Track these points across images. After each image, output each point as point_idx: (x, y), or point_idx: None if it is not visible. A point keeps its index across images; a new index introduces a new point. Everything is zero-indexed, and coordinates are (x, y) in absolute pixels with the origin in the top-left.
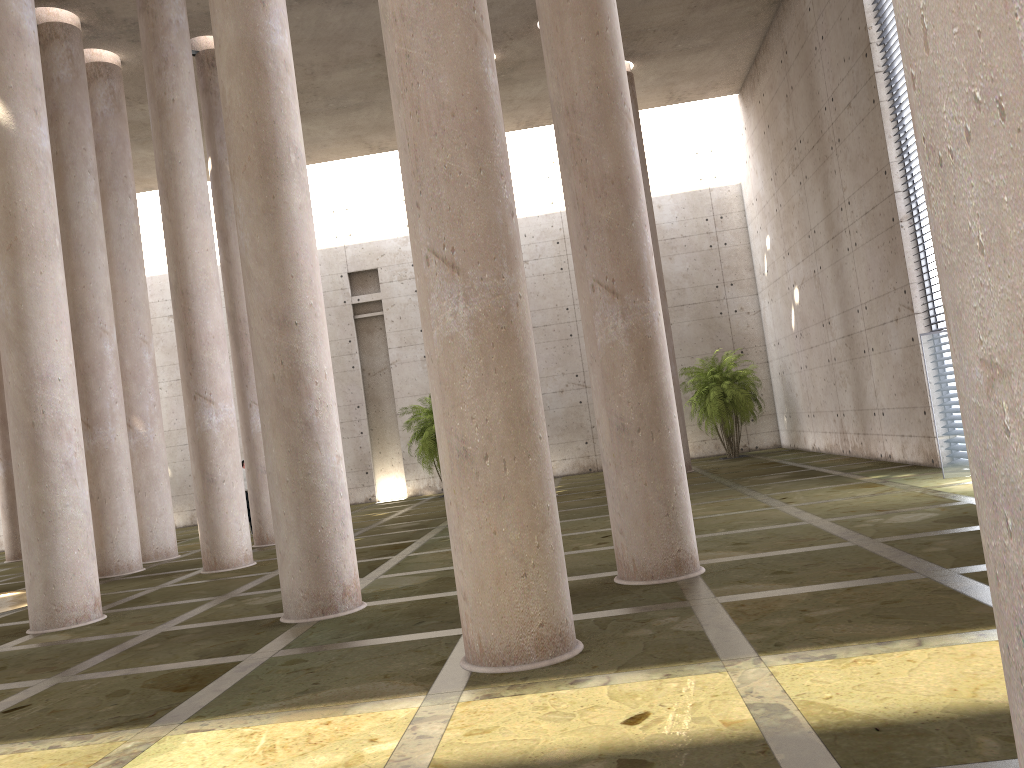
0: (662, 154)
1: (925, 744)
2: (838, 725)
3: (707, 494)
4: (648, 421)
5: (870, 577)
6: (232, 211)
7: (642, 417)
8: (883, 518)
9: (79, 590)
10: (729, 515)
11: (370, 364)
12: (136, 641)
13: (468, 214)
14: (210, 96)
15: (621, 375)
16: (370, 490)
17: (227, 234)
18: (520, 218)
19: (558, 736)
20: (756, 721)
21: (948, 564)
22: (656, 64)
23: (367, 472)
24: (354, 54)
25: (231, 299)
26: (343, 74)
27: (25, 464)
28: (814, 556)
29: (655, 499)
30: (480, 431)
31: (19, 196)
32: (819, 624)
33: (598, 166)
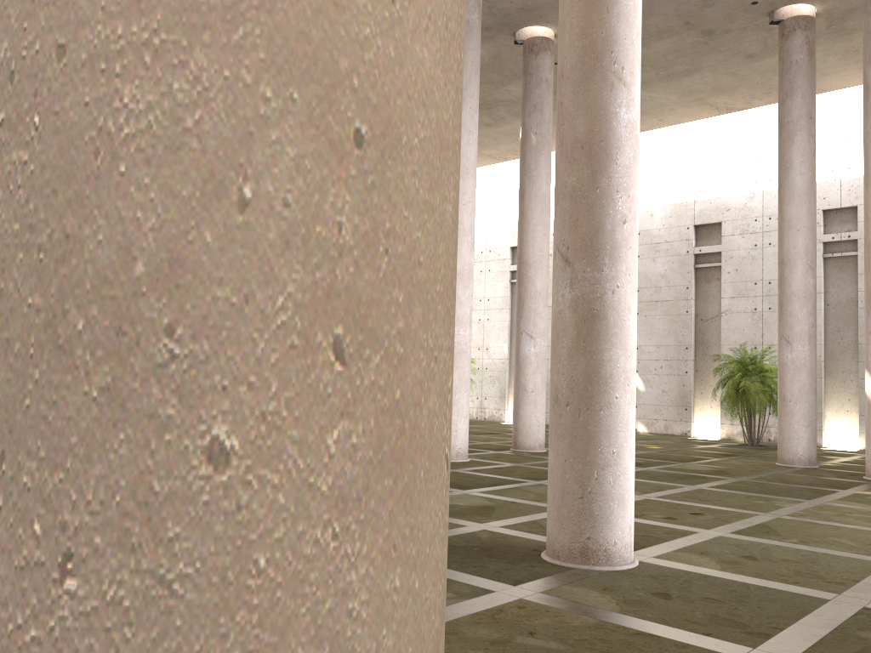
0: None
1: None
2: None
3: None
4: (577, 397)
5: (700, 633)
6: (529, 171)
7: (572, 392)
8: None
9: None
10: (858, 530)
11: (703, 310)
12: None
13: None
14: (526, 76)
15: (561, 345)
16: (686, 425)
17: (523, 191)
18: None
19: None
20: None
21: None
22: None
23: (686, 408)
24: (662, 25)
25: (519, 244)
26: (660, 44)
27: None
28: (749, 594)
29: (572, 478)
30: None
31: None
32: (488, 649)
33: (571, 130)
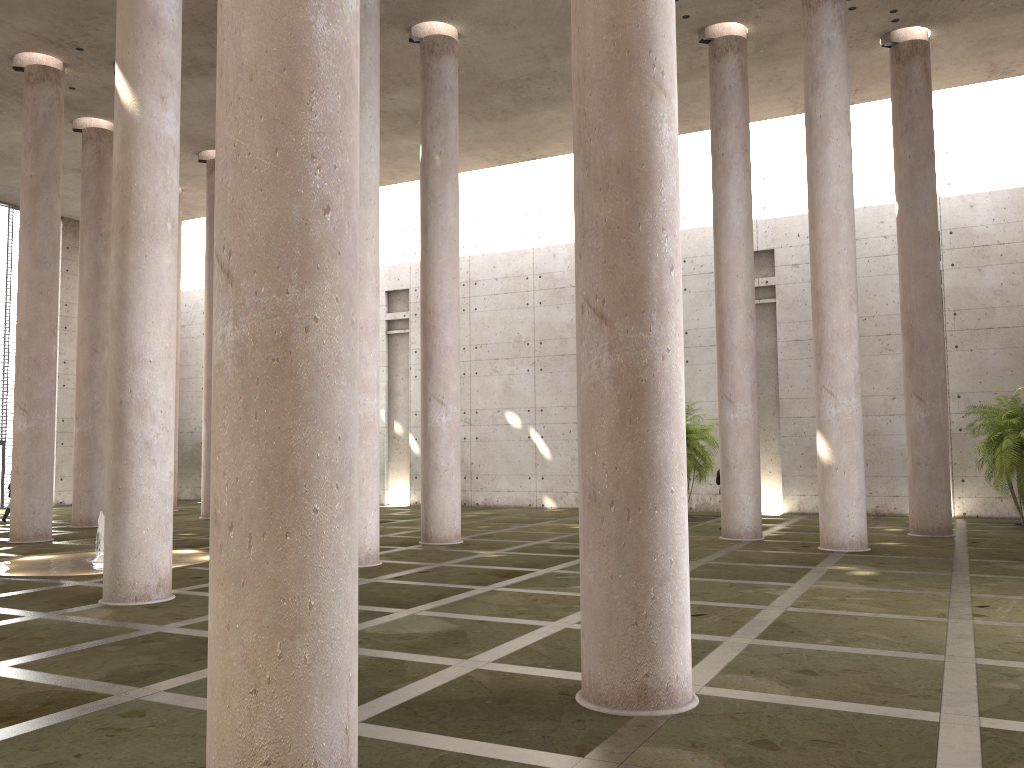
0: (983, 141)
1: None
2: None
3: (908, 576)
4: (625, 493)
5: None
6: (434, 200)
7: (618, 487)
8: None
9: (142, 569)
10: (876, 618)
11: None
12: (121, 638)
13: (251, 208)
14: (426, 83)
15: (599, 427)
16: None
17: (427, 223)
18: (794, 215)
19: None
20: None
21: None
22: (962, 29)
23: None
24: None
25: (424, 289)
26: None
27: (111, 439)
28: (853, 726)
29: (622, 600)
30: (229, 492)
31: (135, 180)
32: None
33: (602, 149)
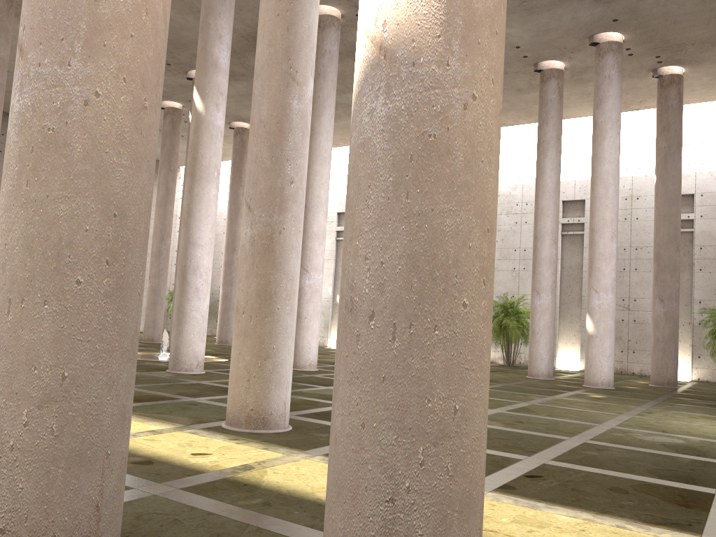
0: None
1: (237, 493)
2: (240, 479)
3: (622, 399)
4: None
5: (500, 451)
6: None
7: None
8: (645, 435)
9: (190, 355)
10: (580, 410)
11: None
12: (180, 383)
13: (261, 180)
14: None
15: None
16: None
17: None
18: None
19: (162, 449)
20: (225, 468)
21: (561, 459)
22: (705, 68)
23: None
24: None
25: None
26: None
27: (178, 285)
28: (522, 436)
29: None
30: (243, 298)
31: (200, 149)
32: None
33: None
